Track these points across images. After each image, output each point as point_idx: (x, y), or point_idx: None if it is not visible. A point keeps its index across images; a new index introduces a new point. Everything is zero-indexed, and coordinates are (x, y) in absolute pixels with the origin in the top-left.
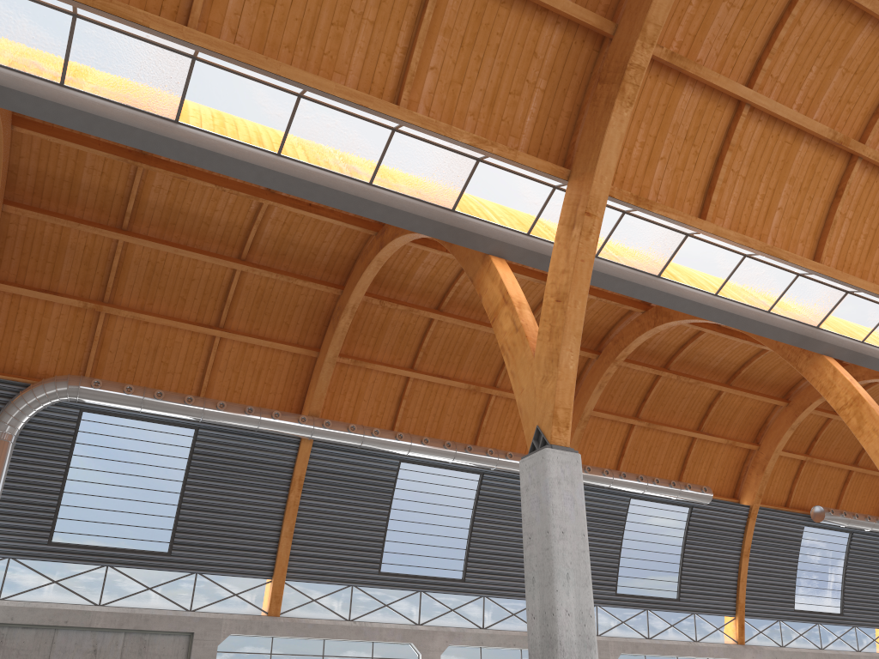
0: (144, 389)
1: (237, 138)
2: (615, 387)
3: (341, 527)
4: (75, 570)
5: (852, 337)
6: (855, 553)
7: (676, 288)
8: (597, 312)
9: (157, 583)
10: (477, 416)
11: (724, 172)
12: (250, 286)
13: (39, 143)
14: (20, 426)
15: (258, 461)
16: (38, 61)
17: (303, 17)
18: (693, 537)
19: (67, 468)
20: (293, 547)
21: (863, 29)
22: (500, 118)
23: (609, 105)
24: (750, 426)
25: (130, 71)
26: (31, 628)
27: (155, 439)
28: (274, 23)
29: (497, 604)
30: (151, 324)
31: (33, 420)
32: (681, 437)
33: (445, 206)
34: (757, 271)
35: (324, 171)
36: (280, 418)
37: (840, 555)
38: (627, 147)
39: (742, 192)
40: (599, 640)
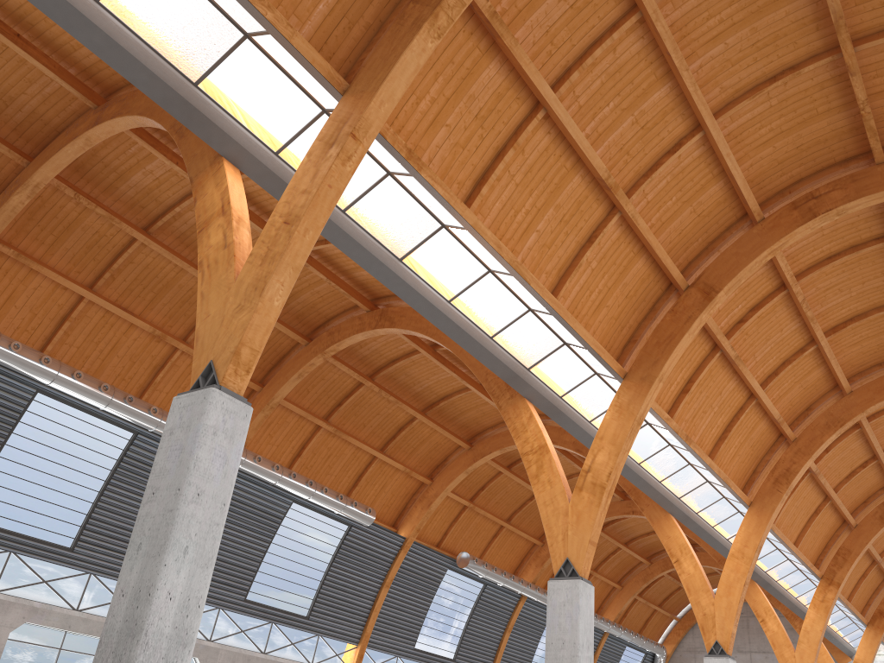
0: None
1: None
2: (314, 382)
3: None
4: None
5: (554, 390)
6: (483, 604)
7: (414, 279)
8: (321, 297)
9: None
10: (153, 368)
11: (501, 169)
12: None
13: None
14: None
15: None
16: None
17: None
18: (342, 557)
19: None
20: None
21: (663, 87)
22: None
23: (416, 27)
24: (430, 461)
25: None
26: None
27: None
28: None
29: (104, 585)
30: None
31: None
32: (364, 453)
33: (188, 75)
34: (495, 292)
35: None
36: None
37: (470, 604)
38: (416, 95)
39: (510, 199)
40: (210, 646)
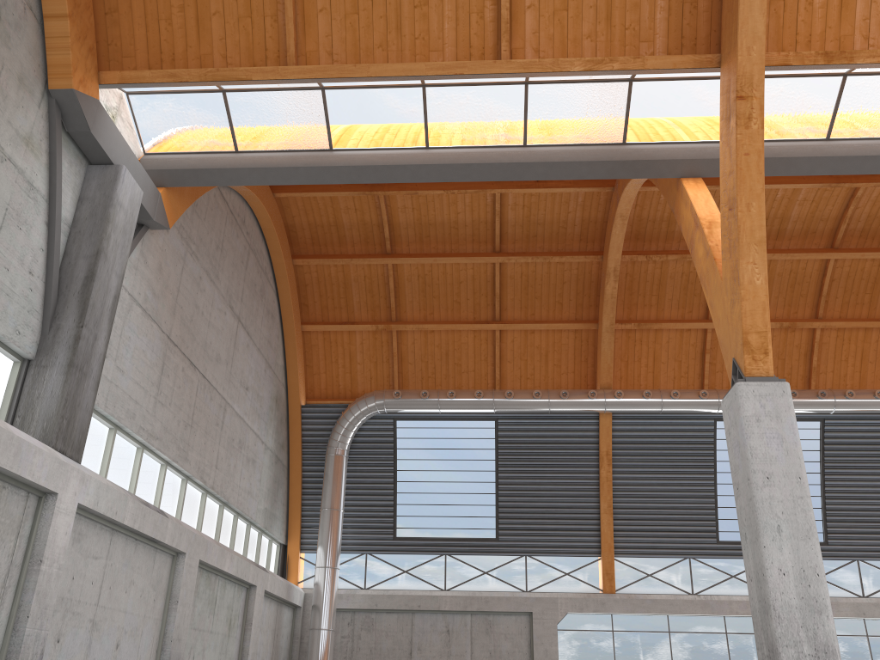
0: (438, 391)
1: (386, 146)
2: None
3: (663, 498)
4: (419, 560)
5: None
6: None
7: None
8: None
9: (491, 567)
10: (804, 356)
11: None
12: (513, 275)
13: (301, 201)
14: (348, 441)
15: (561, 442)
16: (214, 139)
17: (386, 12)
18: None
19: (395, 472)
20: (615, 523)
21: None
22: (622, 28)
23: None
24: None
25: (279, 120)
26: (393, 612)
27: (462, 435)
28: (362, 30)
29: (877, 568)
30: (437, 332)
31: (359, 434)
32: None
33: (614, 141)
34: None
35: (473, 148)
36: (568, 396)
37: None
38: None
39: None
40: None
